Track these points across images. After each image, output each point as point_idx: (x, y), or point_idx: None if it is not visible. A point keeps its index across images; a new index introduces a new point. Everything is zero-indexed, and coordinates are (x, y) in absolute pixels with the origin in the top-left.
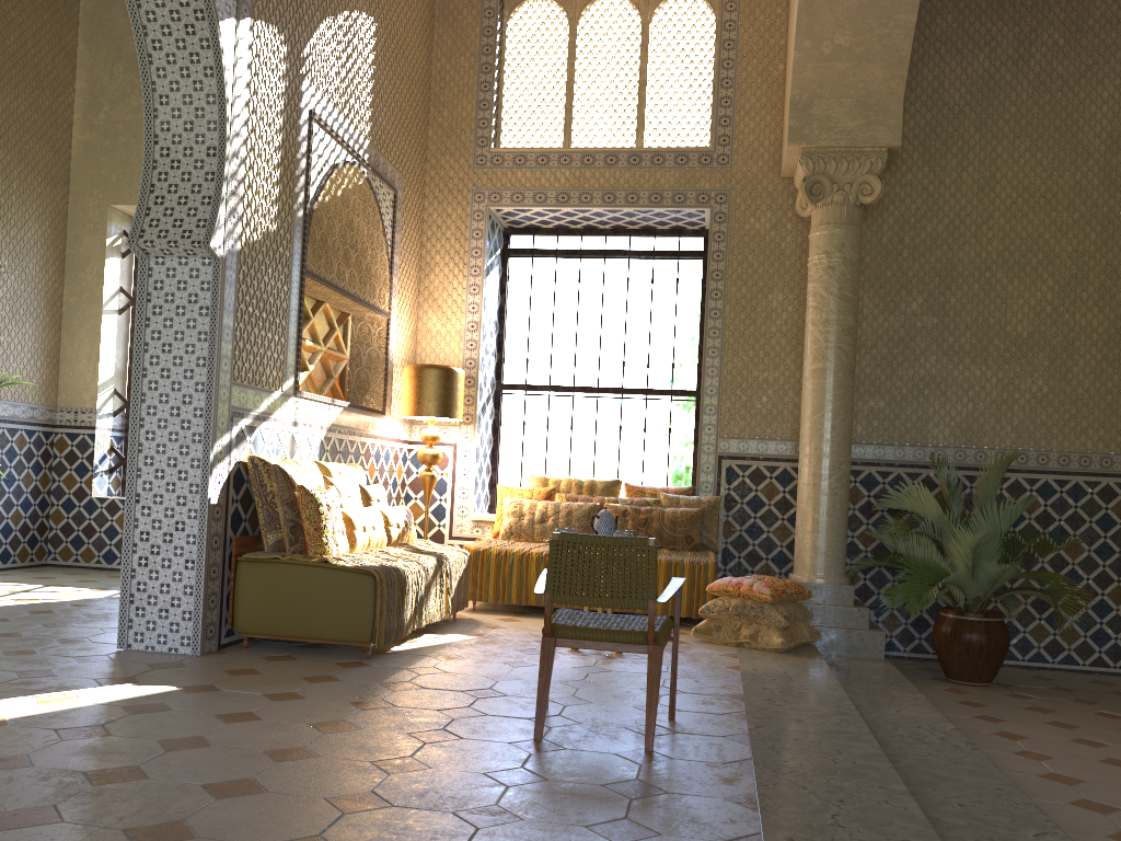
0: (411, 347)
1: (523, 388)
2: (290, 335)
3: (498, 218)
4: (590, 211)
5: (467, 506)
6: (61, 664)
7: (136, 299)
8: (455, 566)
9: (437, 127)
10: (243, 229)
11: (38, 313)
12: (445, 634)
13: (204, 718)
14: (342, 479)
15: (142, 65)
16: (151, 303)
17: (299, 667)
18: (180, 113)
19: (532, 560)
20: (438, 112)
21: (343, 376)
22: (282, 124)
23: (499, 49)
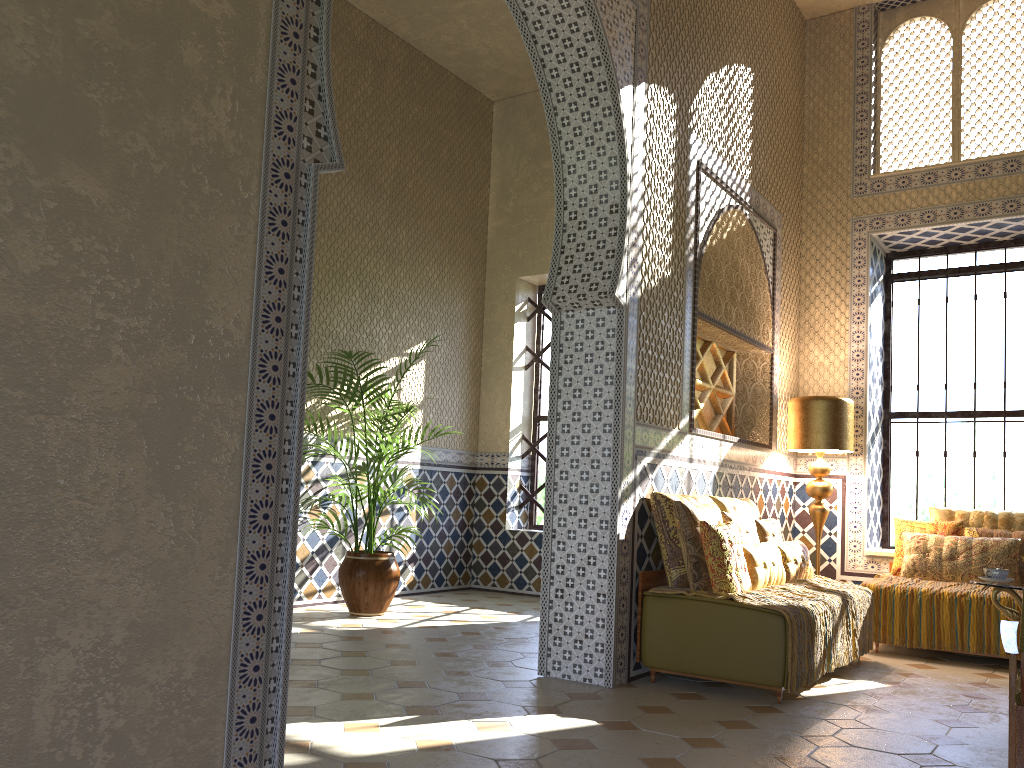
0: (793, 381)
1: (915, 415)
2: (684, 375)
3: (880, 244)
4: (988, 223)
5: (860, 540)
6: (492, 687)
7: (538, 355)
8: (859, 606)
9: (811, 164)
10: (642, 277)
11: (463, 373)
12: (854, 680)
13: (629, 762)
14: (737, 513)
15: (553, 141)
16: (563, 353)
17: (710, 708)
18: (585, 178)
19: (944, 600)
20: (812, 149)
21: (729, 412)
22: (674, 176)
23: (874, 77)
